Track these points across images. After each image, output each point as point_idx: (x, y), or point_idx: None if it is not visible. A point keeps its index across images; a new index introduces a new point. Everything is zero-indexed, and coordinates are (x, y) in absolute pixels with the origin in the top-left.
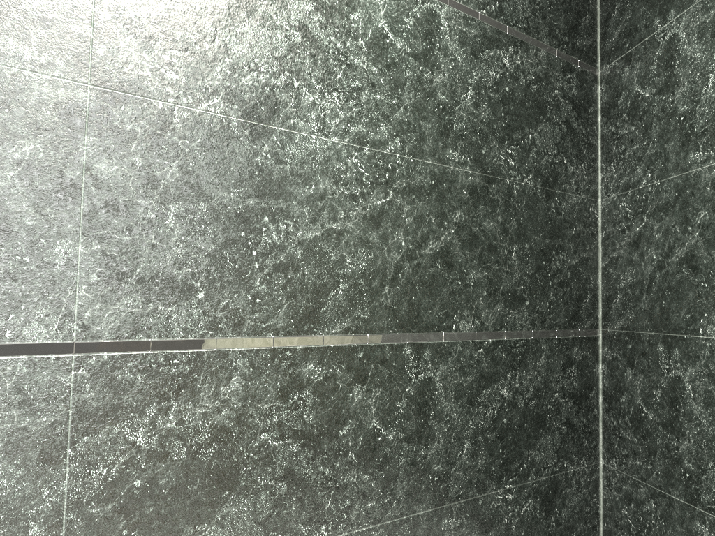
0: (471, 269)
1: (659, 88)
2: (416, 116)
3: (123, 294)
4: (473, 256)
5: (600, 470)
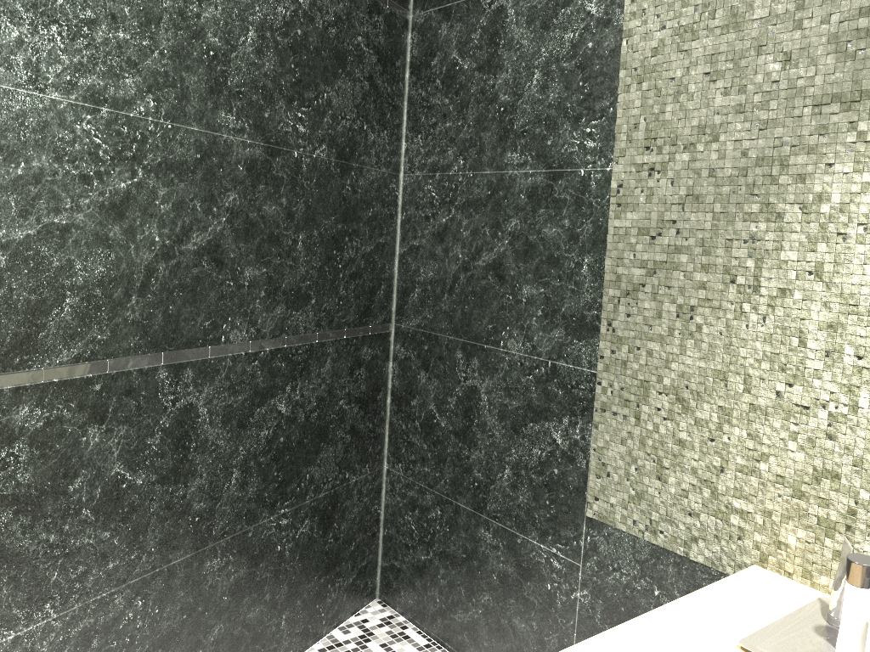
0: (247, 265)
1: (480, 65)
2: (177, 64)
3: None
4: (250, 249)
5: (383, 475)
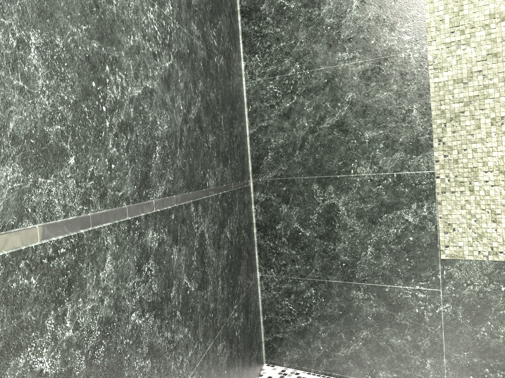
0: (209, 133)
1: (305, 3)
2: None
3: (0, 162)
4: (209, 122)
5: (258, 280)
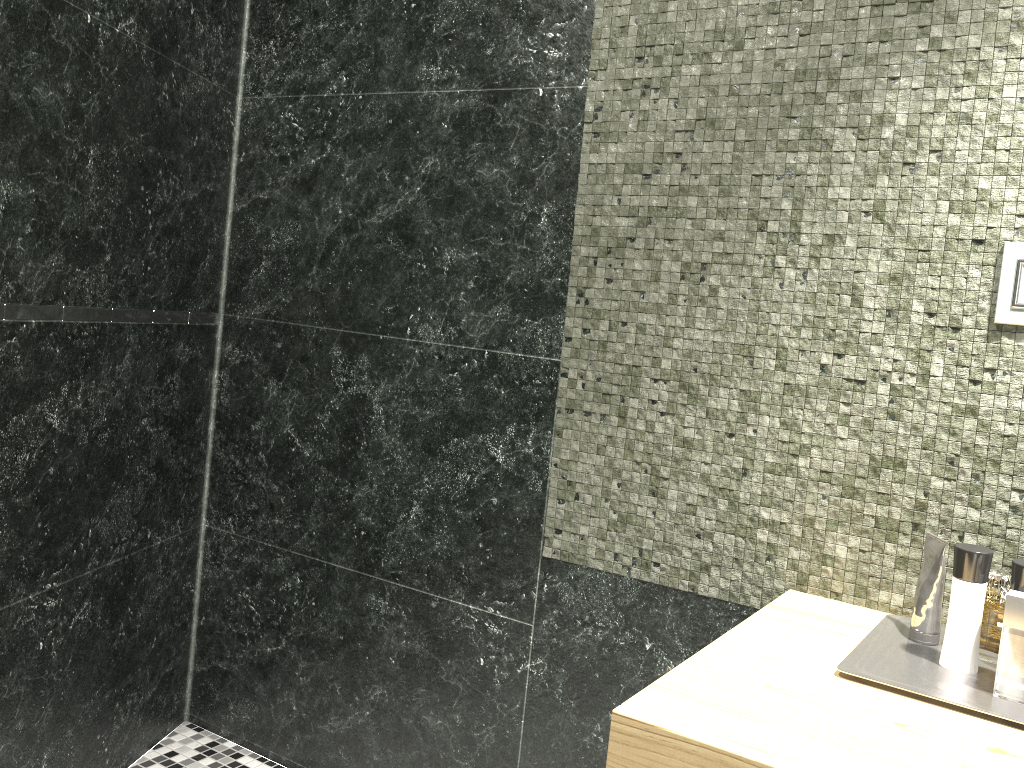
0: (4, 177)
1: None
2: None
3: None
4: (10, 152)
5: (200, 537)
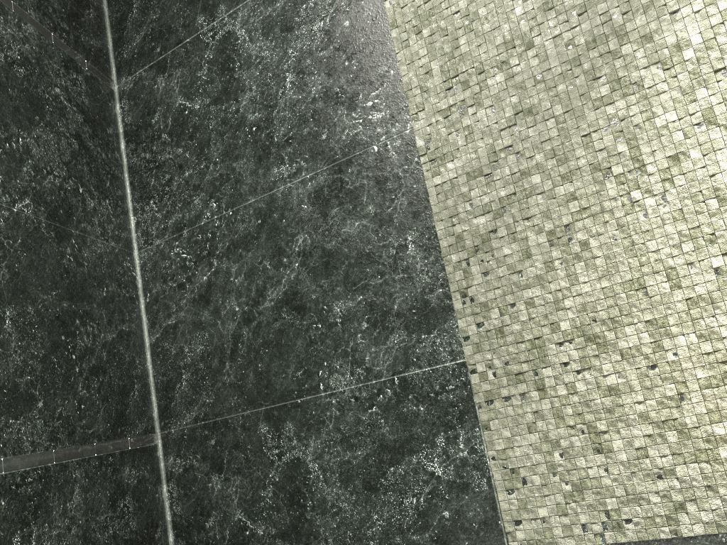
0: None
1: (215, 97)
2: None
3: None
4: None
5: None
